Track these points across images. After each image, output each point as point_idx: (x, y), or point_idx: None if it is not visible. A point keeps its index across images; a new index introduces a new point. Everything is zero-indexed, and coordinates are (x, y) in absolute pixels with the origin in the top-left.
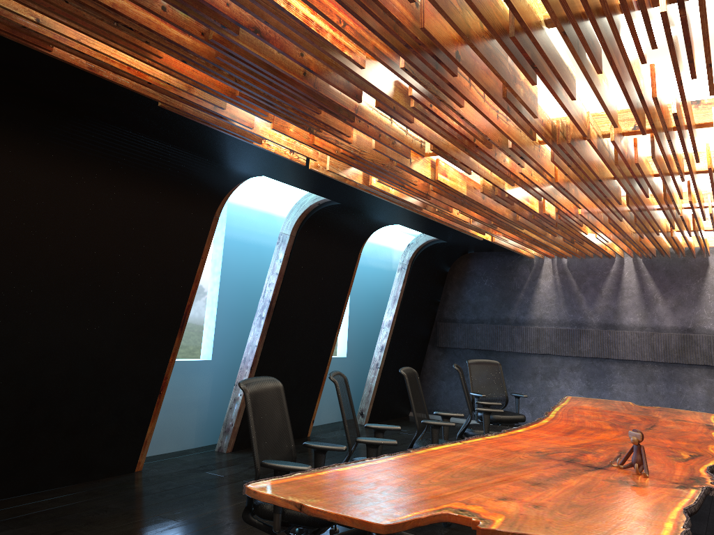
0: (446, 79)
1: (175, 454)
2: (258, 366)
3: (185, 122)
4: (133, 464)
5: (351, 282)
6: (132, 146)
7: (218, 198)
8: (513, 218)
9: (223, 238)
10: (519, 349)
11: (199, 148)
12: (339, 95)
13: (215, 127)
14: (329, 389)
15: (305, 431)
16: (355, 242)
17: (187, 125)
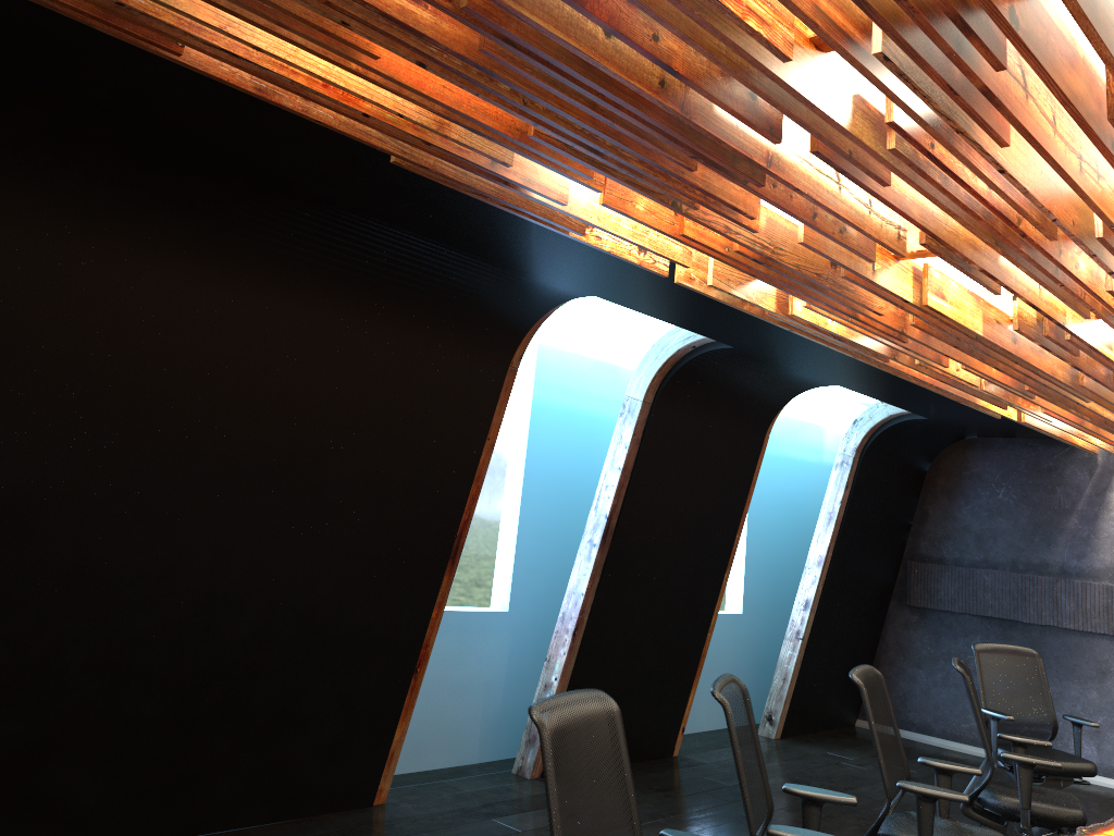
0: (979, 78)
1: (444, 774)
2: (586, 630)
3: (447, 198)
4: (370, 793)
5: (750, 486)
6: (365, 243)
7: (516, 334)
8: (1071, 380)
9: (530, 402)
10: (1070, 623)
11: (477, 246)
12: (733, 129)
13: (498, 204)
14: (711, 670)
15: (669, 747)
16: (758, 415)
17: (453, 203)
